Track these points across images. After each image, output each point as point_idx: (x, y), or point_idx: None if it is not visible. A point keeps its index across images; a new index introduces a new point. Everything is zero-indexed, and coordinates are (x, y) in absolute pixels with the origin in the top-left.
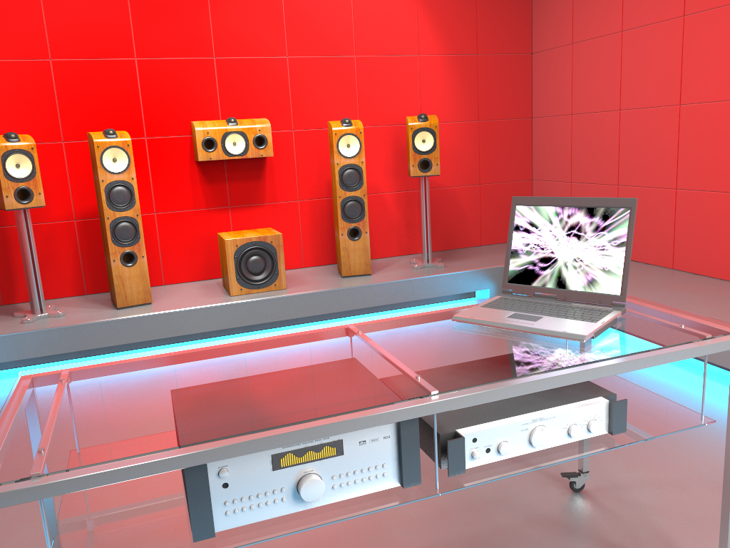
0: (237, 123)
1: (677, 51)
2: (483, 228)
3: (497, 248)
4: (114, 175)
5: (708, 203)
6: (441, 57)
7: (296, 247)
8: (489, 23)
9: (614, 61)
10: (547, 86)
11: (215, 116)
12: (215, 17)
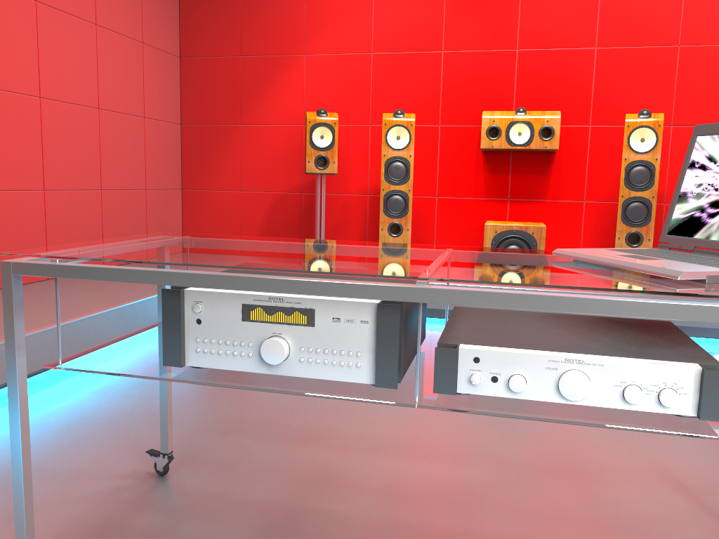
0: (526, 113)
1: None
2: None
3: None
4: (394, 151)
5: None
6: None
7: None
8: None
9: None
10: None
11: (508, 108)
12: (524, 9)
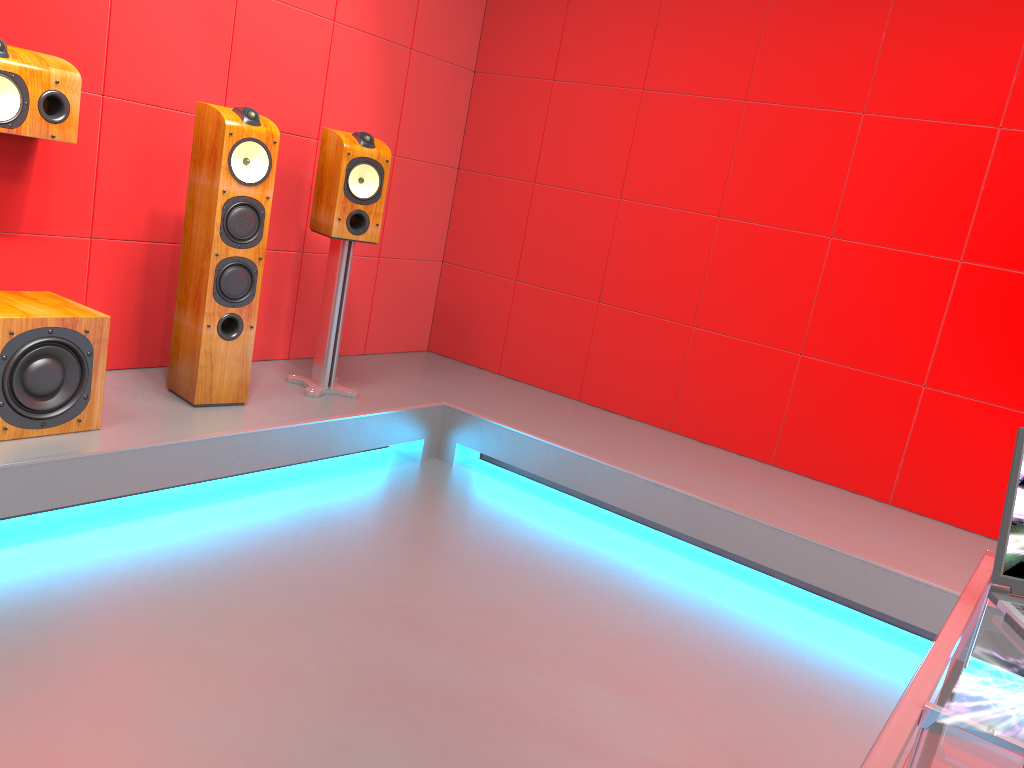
0: (8, 53)
1: (727, 144)
2: (372, 327)
3: (396, 363)
4: None
5: (739, 354)
6: (365, 37)
7: None
8: (434, 6)
9: (623, 127)
10: (496, 130)
11: None
12: None
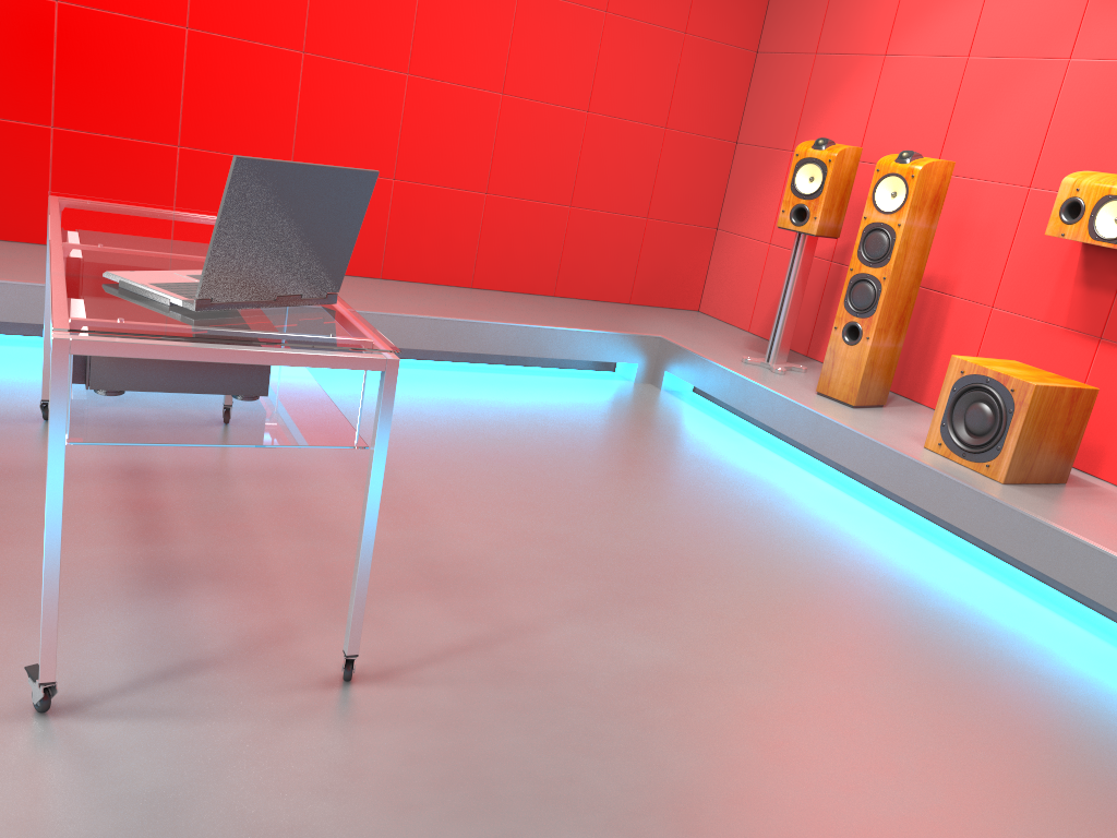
0: None
1: None
2: None
3: None
4: (880, 215)
5: None
6: None
7: None
8: None
9: None
10: None
11: None
12: None
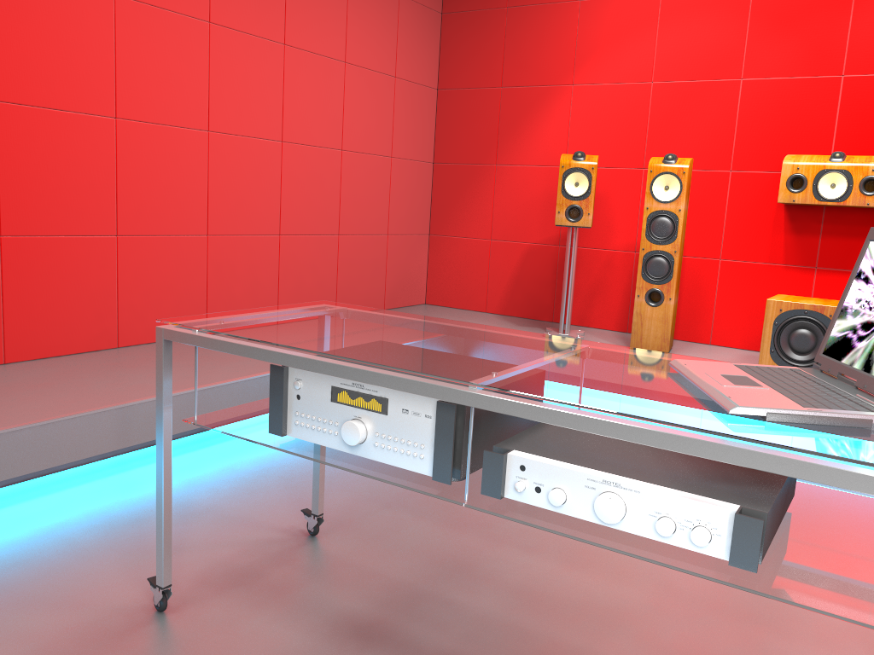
0: (843, 159)
1: None
2: None
3: None
4: (660, 204)
5: None
6: None
7: None
8: None
9: None
10: None
11: (824, 150)
12: (856, 23)
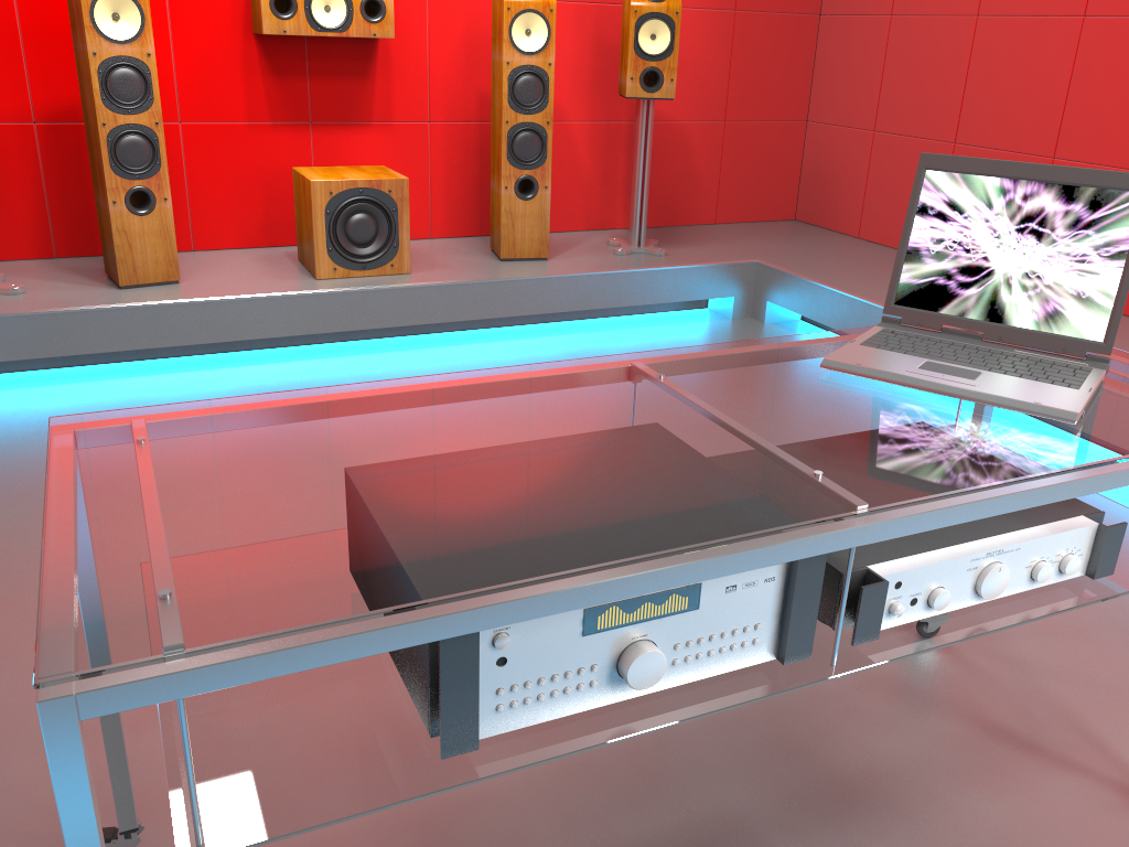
0: None
1: None
2: (722, 196)
3: (742, 230)
4: (115, 46)
5: None
6: None
7: (420, 204)
8: None
9: None
10: None
11: None
12: None
